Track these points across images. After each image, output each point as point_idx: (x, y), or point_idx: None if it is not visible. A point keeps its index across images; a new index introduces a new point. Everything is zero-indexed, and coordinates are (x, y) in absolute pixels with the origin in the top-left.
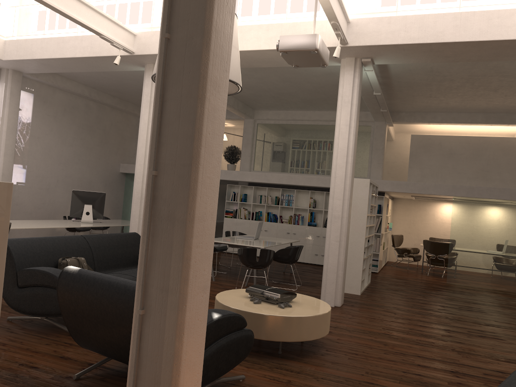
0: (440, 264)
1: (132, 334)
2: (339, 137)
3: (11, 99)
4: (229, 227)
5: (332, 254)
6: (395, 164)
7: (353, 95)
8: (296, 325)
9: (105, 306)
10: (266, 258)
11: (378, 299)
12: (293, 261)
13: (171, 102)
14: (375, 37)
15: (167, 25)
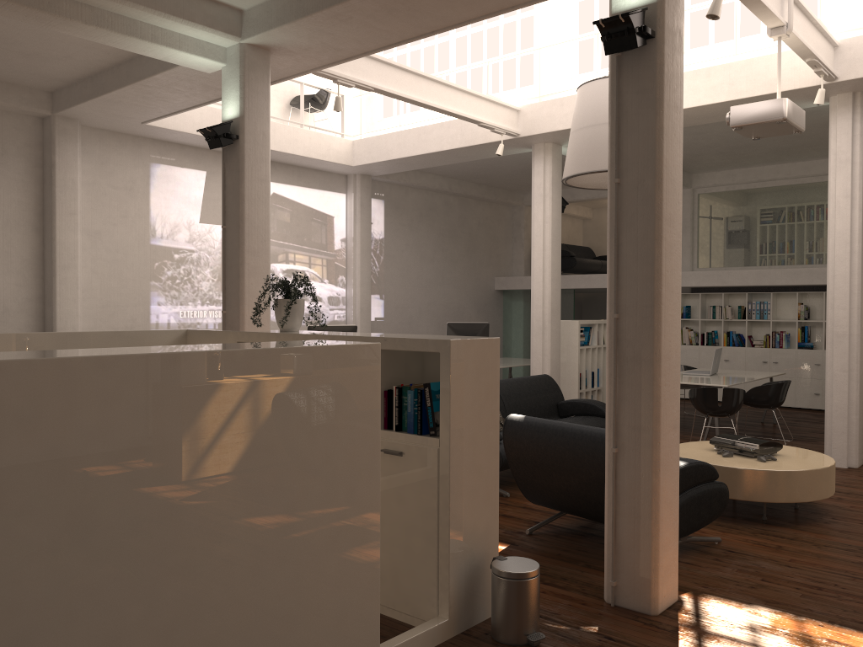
0: None
1: (607, 472)
2: (835, 215)
3: (362, 212)
4: None
5: (837, 391)
6: None
7: (855, 149)
8: (783, 482)
9: (561, 453)
10: (733, 401)
11: None
12: (775, 405)
13: (627, 245)
14: None
15: (616, 170)
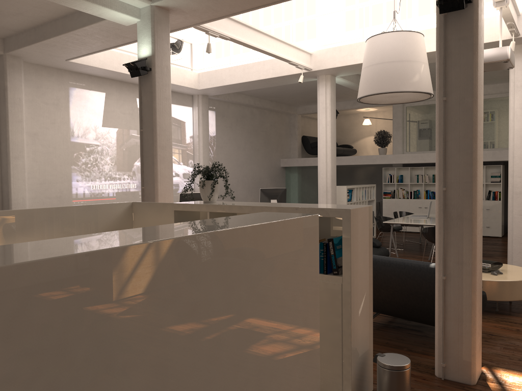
0: None
1: (437, 292)
2: (514, 120)
3: (203, 119)
4: (388, 207)
5: (516, 227)
6: None
7: None
8: (512, 288)
9: (388, 277)
10: None
11: None
12: None
13: (451, 142)
14: None
15: (444, 91)
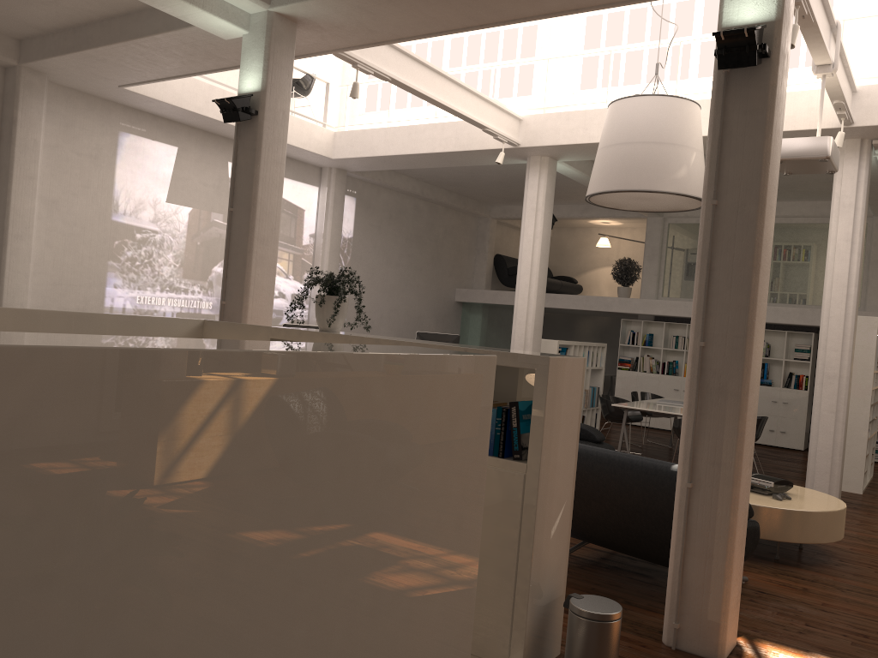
0: None
1: (677, 508)
2: (834, 258)
3: (334, 208)
4: (625, 385)
5: (823, 431)
6: None
7: (858, 195)
8: (803, 522)
9: (605, 482)
10: None
11: None
12: None
13: (720, 271)
14: None
15: (715, 191)
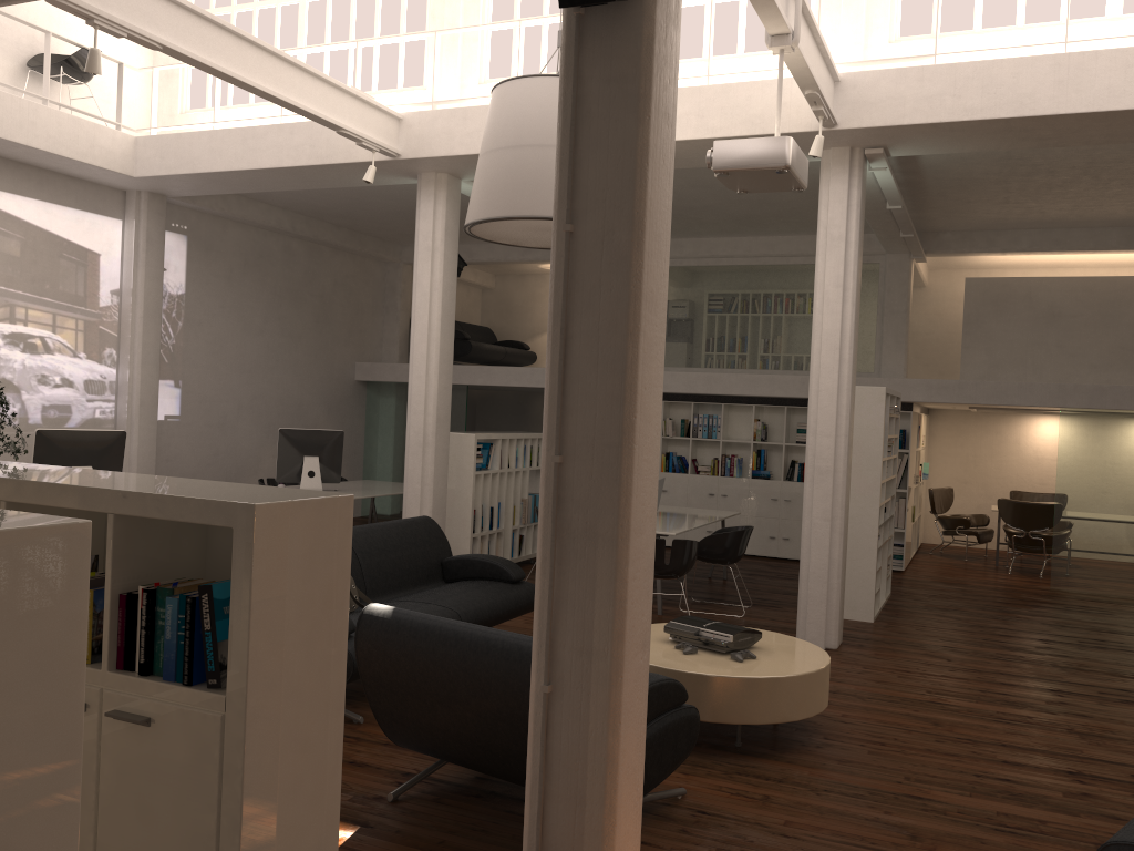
0: (1035, 548)
1: (532, 725)
2: (823, 310)
3: (148, 251)
4: None
5: (817, 546)
6: (932, 337)
7: (850, 224)
8: (769, 694)
9: (452, 675)
10: (685, 558)
11: (911, 630)
12: (733, 559)
13: (581, 340)
14: (893, 109)
15: (568, 210)
